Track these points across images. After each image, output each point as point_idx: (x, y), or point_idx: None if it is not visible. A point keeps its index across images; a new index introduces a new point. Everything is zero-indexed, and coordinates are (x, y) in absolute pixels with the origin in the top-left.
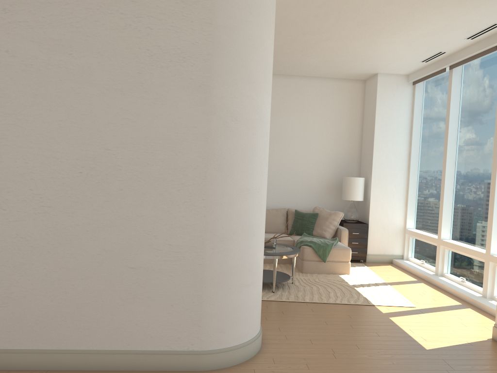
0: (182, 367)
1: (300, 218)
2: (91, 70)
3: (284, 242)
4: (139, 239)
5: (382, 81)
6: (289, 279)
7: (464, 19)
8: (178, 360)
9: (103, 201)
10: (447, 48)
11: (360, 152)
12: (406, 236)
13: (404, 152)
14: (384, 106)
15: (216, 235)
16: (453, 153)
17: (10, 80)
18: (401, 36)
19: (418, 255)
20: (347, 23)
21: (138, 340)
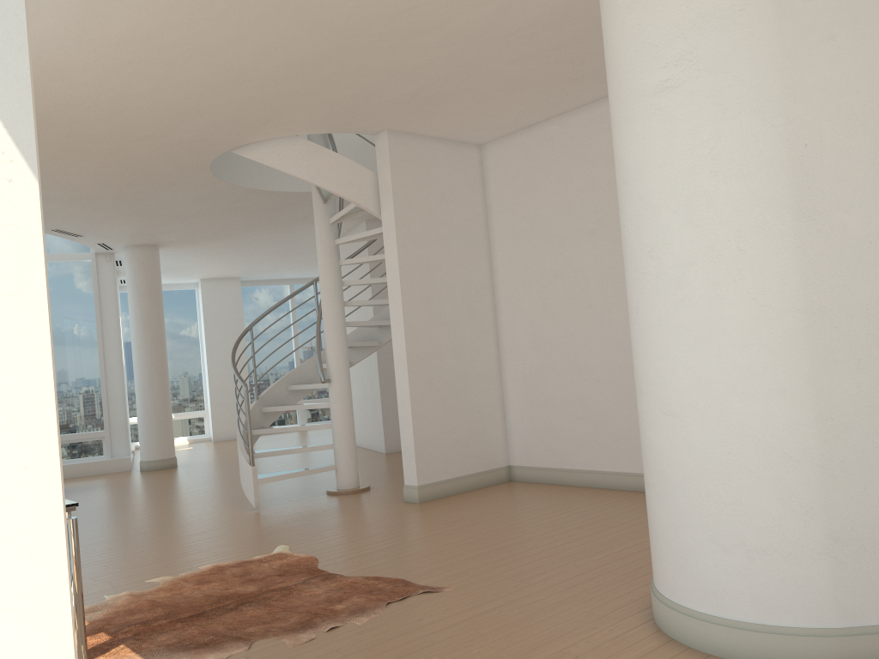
0: None
1: None
2: None
3: None
4: None
5: None
6: None
7: None
8: None
9: None
10: None
11: None
12: None
13: None
14: None
15: None
16: None
17: None
18: None
19: None
20: None
21: None
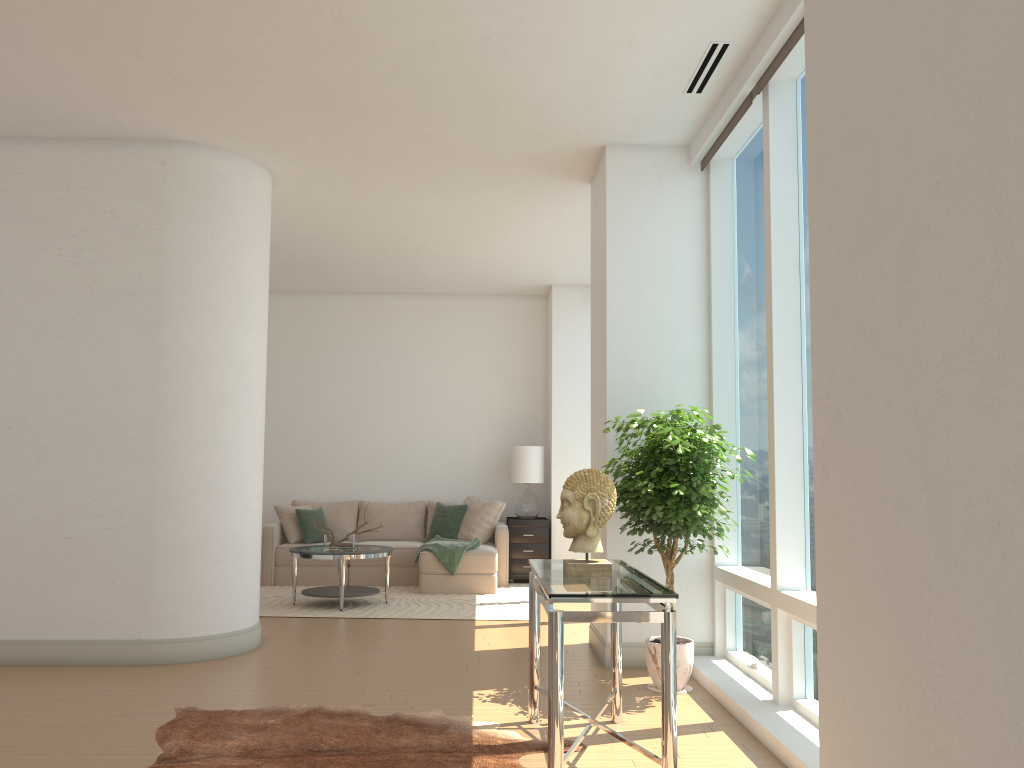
0: (125, 660)
1: (440, 514)
2: (25, 312)
3: (406, 550)
4: (75, 503)
5: (559, 296)
6: (373, 593)
7: (571, 215)
8: (121, 651)
9: (34, 459)
10: None
11: (547, 407)
12: None
13: None
14: (564, 333)
15: (169, 497)
16: None
17: None
18: (517, 237)
19: None
20: (426, 226)
21: (72, 626)
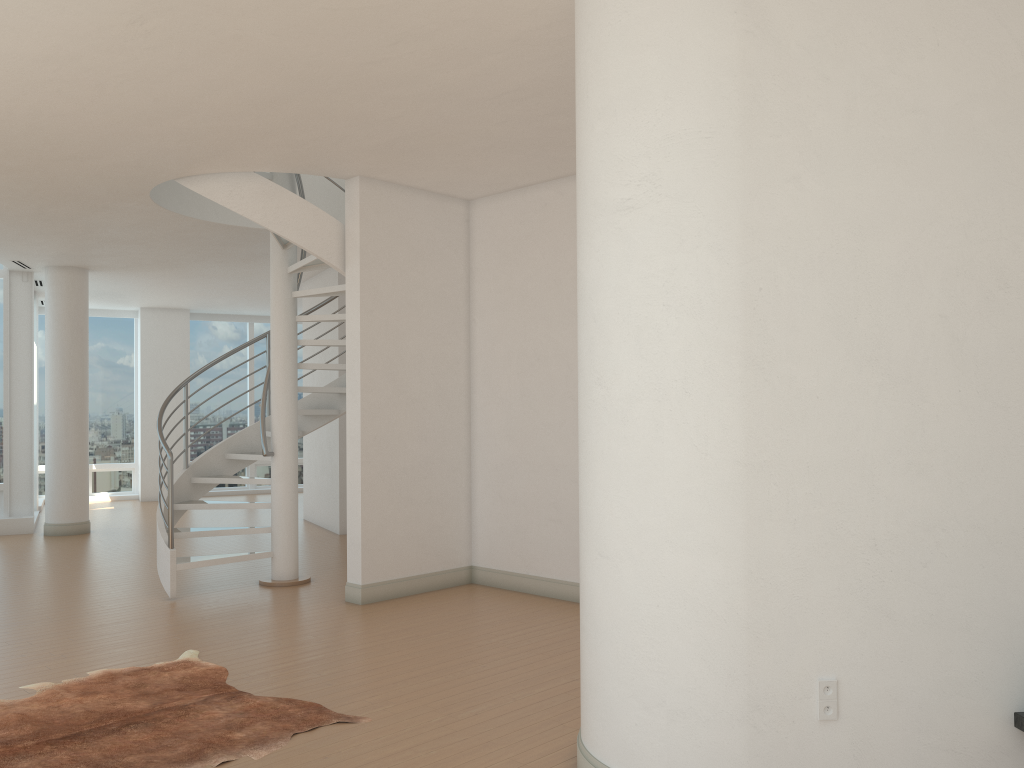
0: None
1: None
2: None
3: None
4: None
5: None
6: None
7: None
8: None
9: None
10: None
11: None
12: None
13: None
14: None
15: None
16: None
17: None
18: None
19: None
20: None
21: None
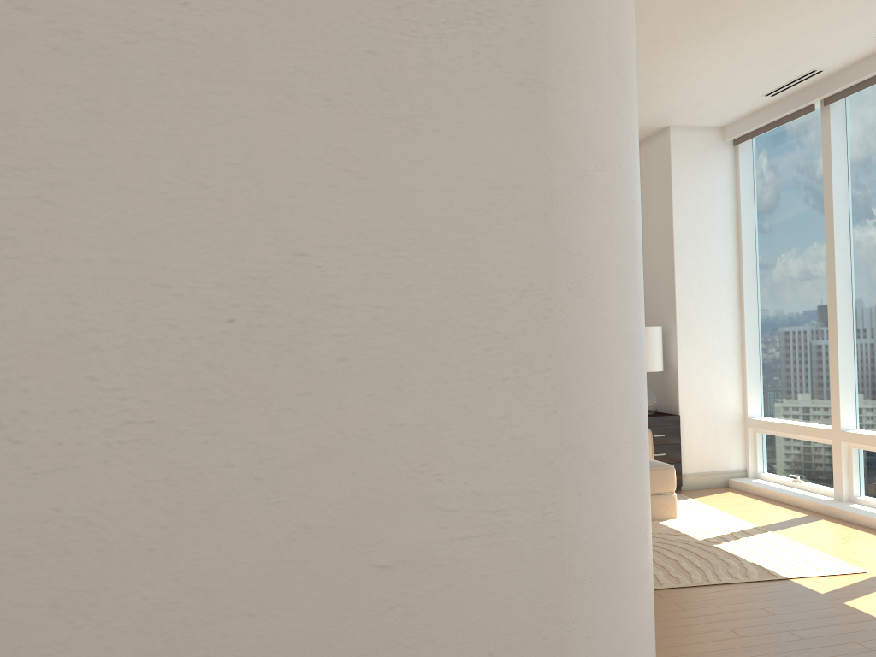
0: None
1: None
2: (244, 46)
3: None
4: (396, 488)
5: (678, 141)
6: None
7: None
8: None
9: (295, 394)
10: (829, 62)
11: None
12: (749, 432)
13: (730, 273)
14: (686, 187)
15: (584, 458)
16: (845, 262)
17: (19, 75)
18: (761, 34)
19: (779, 467)
20: (674, 3)
21: None
